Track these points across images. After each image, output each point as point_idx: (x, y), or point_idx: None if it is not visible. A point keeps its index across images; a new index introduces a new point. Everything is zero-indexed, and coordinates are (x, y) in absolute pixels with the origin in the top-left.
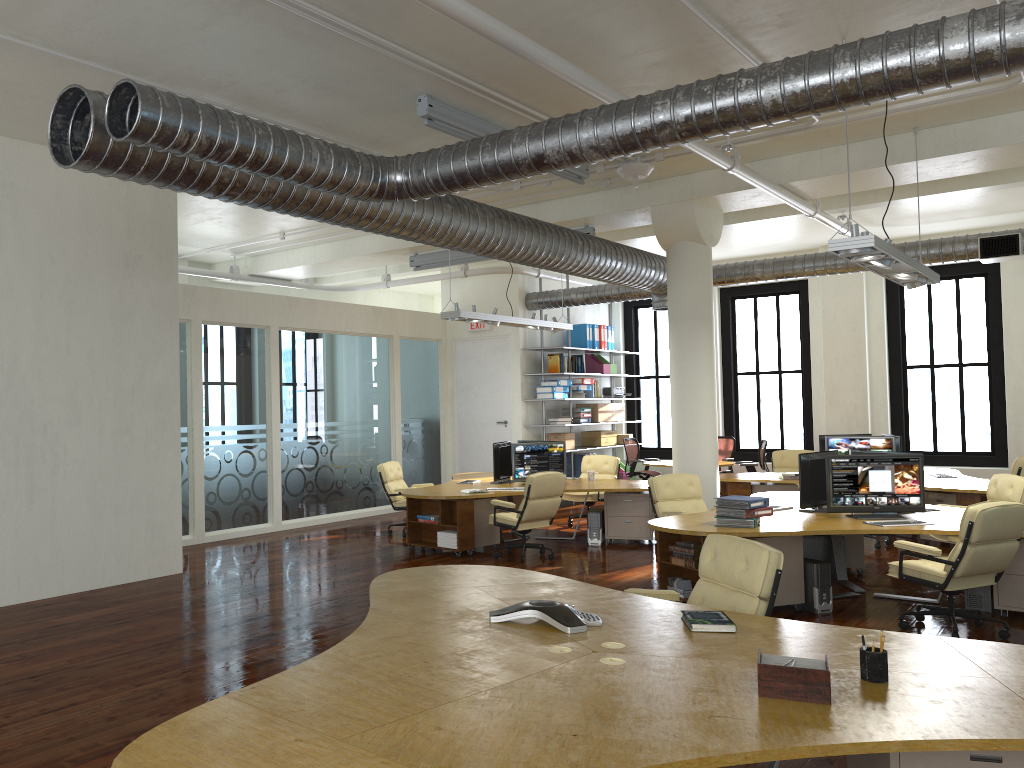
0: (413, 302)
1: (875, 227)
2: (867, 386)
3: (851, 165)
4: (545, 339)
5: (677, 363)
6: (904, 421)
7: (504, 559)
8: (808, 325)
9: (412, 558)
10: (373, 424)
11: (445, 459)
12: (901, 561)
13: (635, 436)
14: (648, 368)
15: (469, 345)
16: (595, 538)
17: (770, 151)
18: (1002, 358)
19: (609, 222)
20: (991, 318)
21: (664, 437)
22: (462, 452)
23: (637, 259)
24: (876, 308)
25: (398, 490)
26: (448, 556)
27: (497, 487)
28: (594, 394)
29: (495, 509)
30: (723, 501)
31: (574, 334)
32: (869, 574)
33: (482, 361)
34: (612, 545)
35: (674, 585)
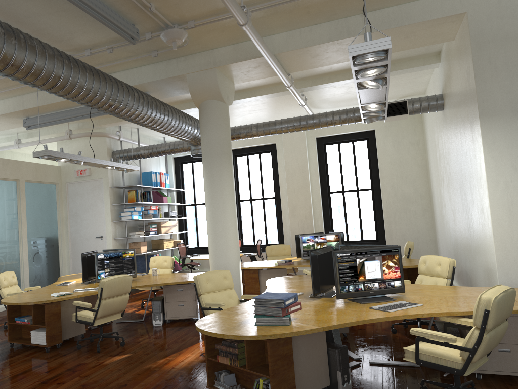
0: (47, 163)
1: (313, 109)
2: (311, 204)
3: (321, 39)
4: (126, 181)
5: (209, 187)
6: (331, 224)
7: (85, 350)
8: (277, 170)
9: (7, 357)
10: (4, 243)
11: (62, 264)
12: (418, 347)
13: (184, 241)
14: (190, 201)
15: (76, 186)
16: (158, 320)
17: (267, 28)
18: (379, 185)
19: (159, 90)
20: (372, 163)
21: (200, 240)
22: (74, 258)
23: (179, 115)
24: (313, 159)
25: (9, 294)
26: (40, 351)
27: (84, 287)
28: (158, 216)
29: (76, 309)
30: (260, 300)
31: (145, 178)
32: (351, 336)
33: (85, 196)
34: (170, 324)
35: (221, 380)
